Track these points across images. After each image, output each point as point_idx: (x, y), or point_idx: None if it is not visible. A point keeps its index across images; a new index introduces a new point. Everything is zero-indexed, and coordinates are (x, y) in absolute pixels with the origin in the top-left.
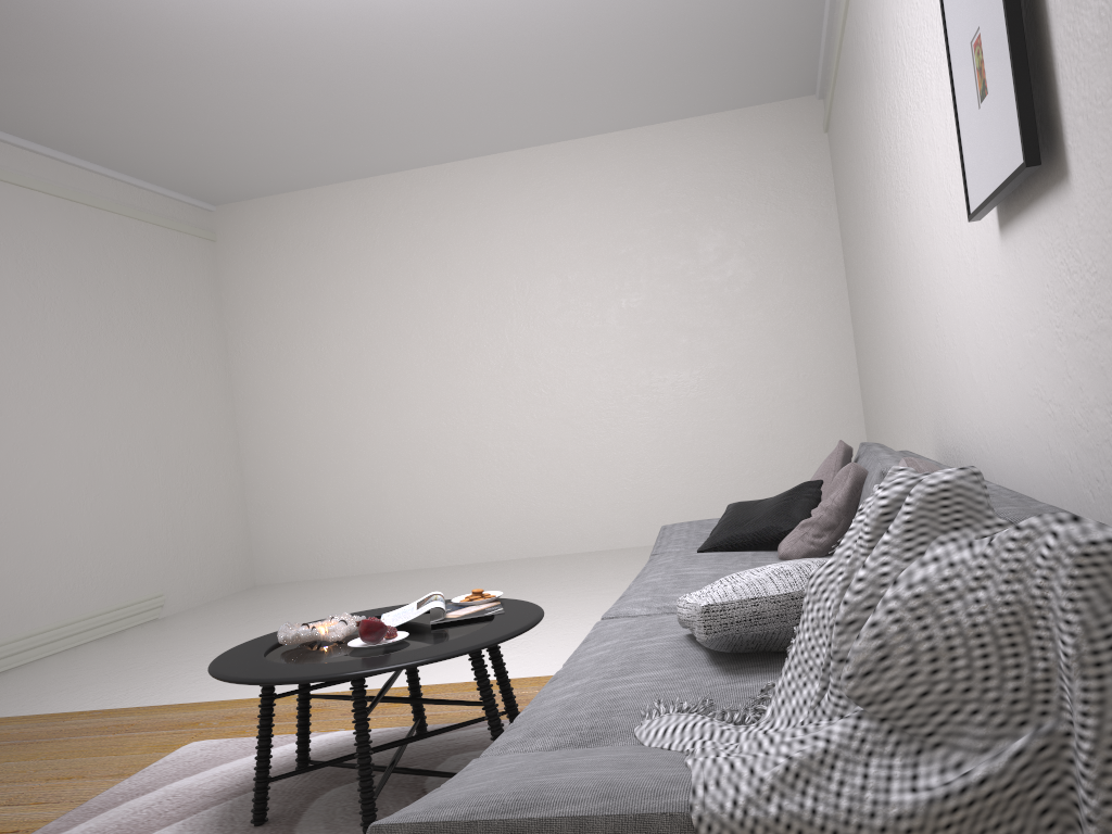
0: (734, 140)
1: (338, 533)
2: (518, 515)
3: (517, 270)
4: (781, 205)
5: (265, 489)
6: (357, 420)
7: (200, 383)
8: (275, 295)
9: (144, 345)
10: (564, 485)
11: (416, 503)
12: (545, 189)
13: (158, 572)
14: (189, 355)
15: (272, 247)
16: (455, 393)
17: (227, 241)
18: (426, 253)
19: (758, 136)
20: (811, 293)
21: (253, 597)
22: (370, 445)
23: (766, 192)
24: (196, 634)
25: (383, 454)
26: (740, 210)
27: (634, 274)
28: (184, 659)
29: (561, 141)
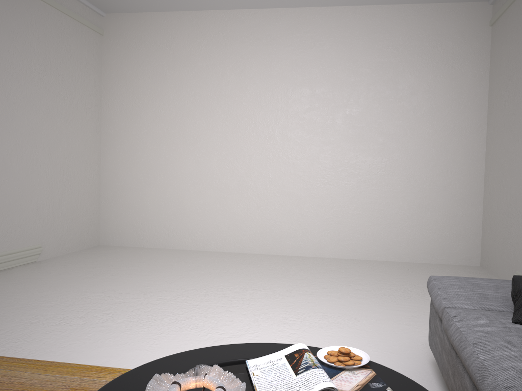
0: (433, 22)
1: (153, 222)
2: (263, 228)
3: (285, 81)
4: (455, 67)
5: (112, 189)
6: (174, 157)
7: (82, 119)
8: (134, 74)
9: (50, 89)
10: (294, 215)
11: (203, 211)
12: (311, 34)
13: (39, 232)
14: (77, 101)
15: (137, 44)
16: (236, 150)
17: (110, 36)
18: (231, 62)
19: (448, 22)
20: (464, 123)
21: (97, 255)
22: (180, 173)
23: (447, 57)
24: (58, 281)
25: (187, 179)
26: (429, 65)
27: (357, 94)
28: (46, 304)
29: (325, 6)
